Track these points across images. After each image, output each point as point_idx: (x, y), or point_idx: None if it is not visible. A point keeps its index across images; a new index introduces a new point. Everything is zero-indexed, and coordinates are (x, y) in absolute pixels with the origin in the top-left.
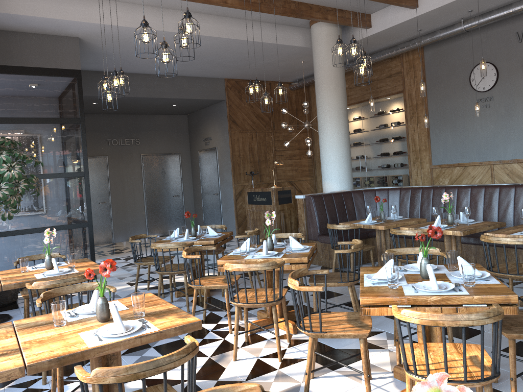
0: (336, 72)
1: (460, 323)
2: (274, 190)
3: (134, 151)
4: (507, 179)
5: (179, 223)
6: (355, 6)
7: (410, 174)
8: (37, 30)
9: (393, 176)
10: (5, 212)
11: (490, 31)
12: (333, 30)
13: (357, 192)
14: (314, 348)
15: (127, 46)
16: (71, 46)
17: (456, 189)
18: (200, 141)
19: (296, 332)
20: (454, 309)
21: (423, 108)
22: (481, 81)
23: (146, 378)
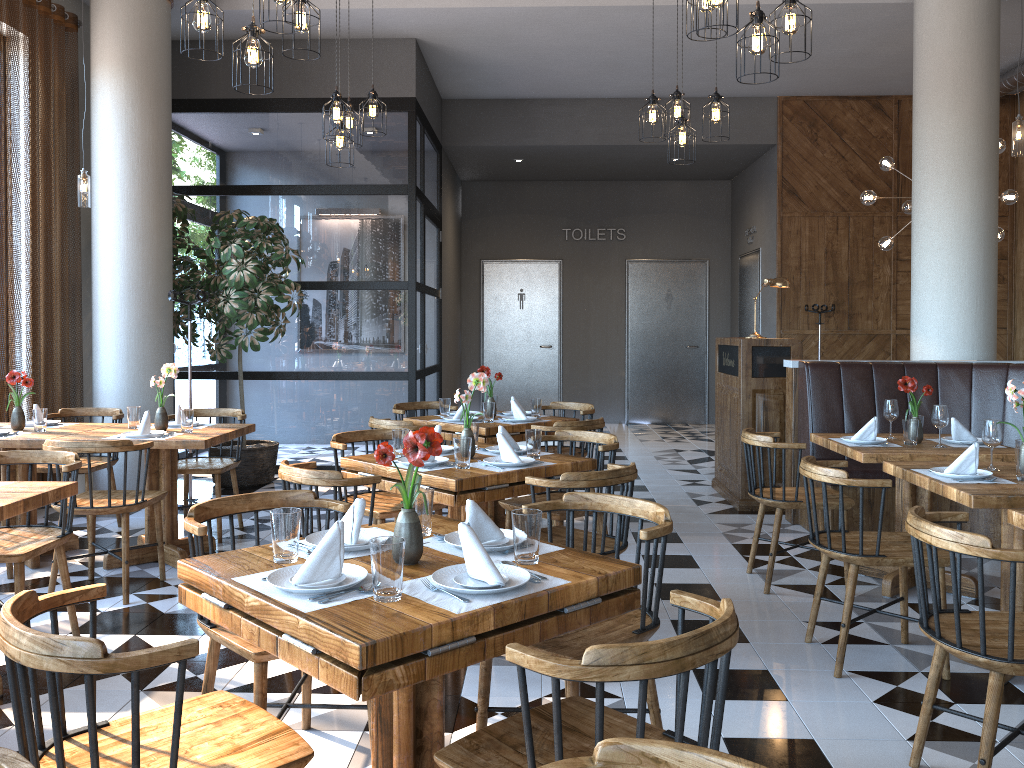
0: (963, 57)
1: (7, 650)
2: (742, 344)
3: (613, 252)
4: None
5: (692, 403)
6: None
7: None
8: (343, 33)
9: None
10: (247, 338)
11: None
12: None
13: (955, 367)
14: None
15: (512, 46)
16: (401, 56)
17: None
18: (743, 235)
19: None
20: (274, 639)
21: None
22: None
23: (139, 638)
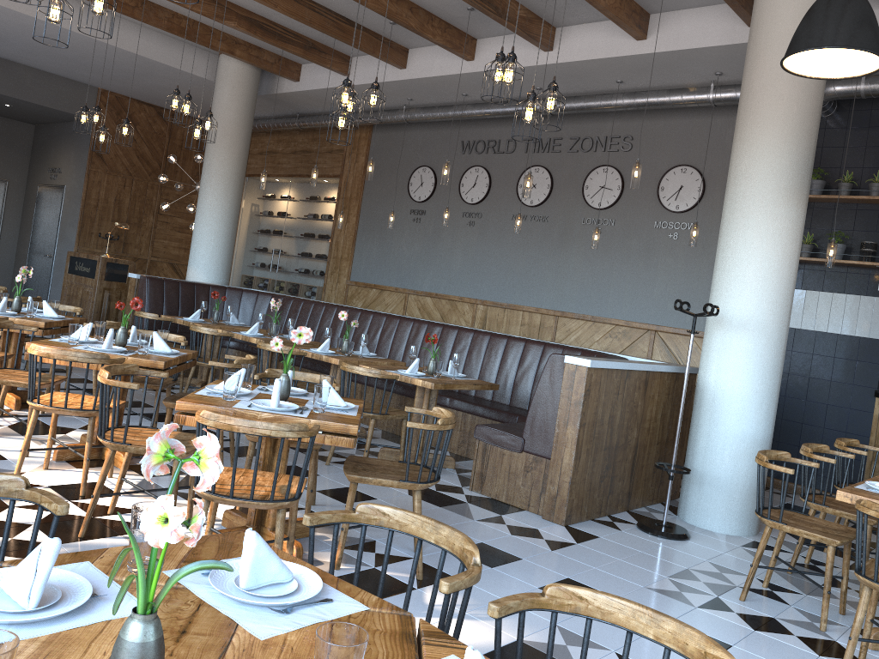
0: (238, 126)
1: (67, 358)
2: (102, 260)
3: None
4: (418, 315)
5: None
6: (277, 49)
7: (324, 287)
8: None
9: (306, 286)
10: None
11: (440, 131)
12: (246, 71)
13: (219, 287)
14: (0, 405)
15: None
16: None
17: (324, 306)
18: (46, 170)
19: (20, 409)
20: None
21: (356, 205)
22: (419, 188)
23: None
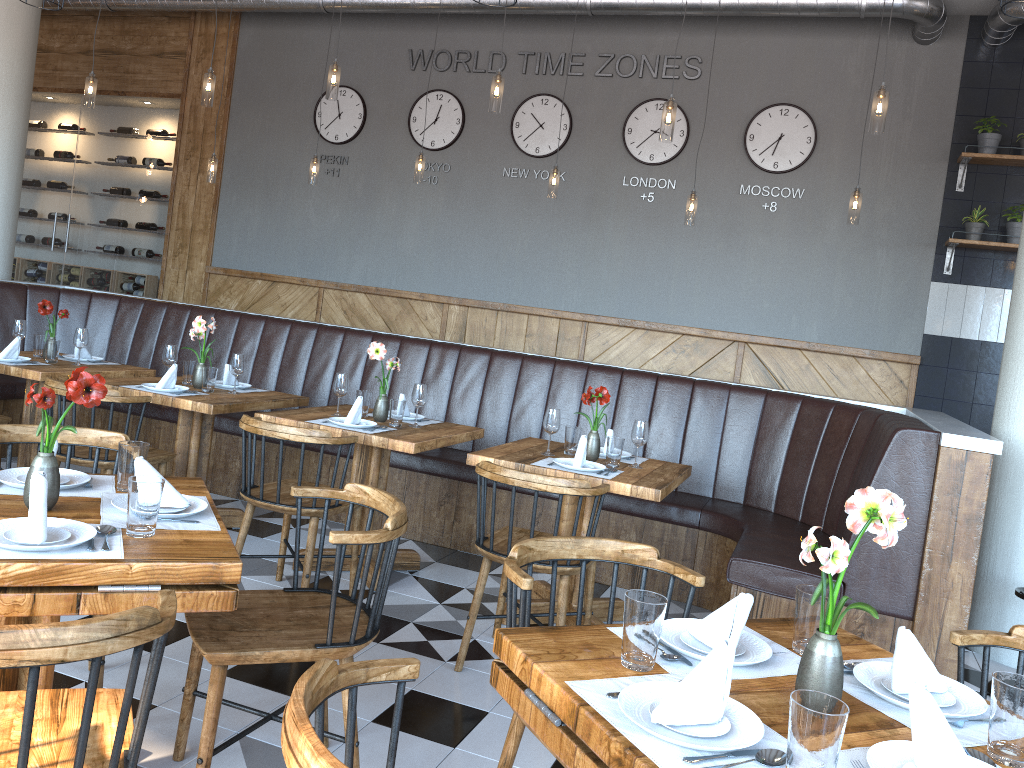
0: None
1: (26, 658)
2: None
3: None
4: (343, 322)
5: None
6: None
7: (162, 277)
8: None
9: (124, 275)
10: None
11: (368, 31)
12: None
13: (13, 287)
14: None
15: None
16: None
17: (237, 319)
18: None
19: None
20: (72, 598)
21: (217, 144)
22: (335, 122)
23: None
